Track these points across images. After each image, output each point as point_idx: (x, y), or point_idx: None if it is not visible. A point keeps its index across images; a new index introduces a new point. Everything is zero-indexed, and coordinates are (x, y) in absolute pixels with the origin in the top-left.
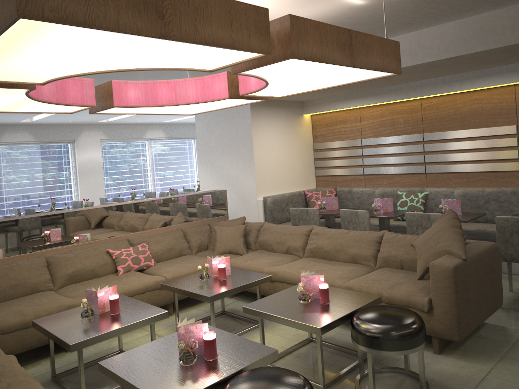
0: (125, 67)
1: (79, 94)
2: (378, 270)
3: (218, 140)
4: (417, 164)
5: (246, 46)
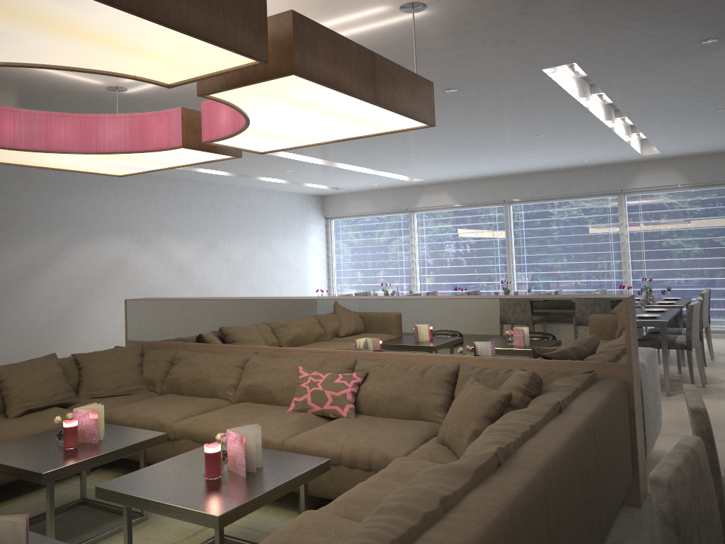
0: None
1: (165, 134)
2: None
3: None
4: None
5: None
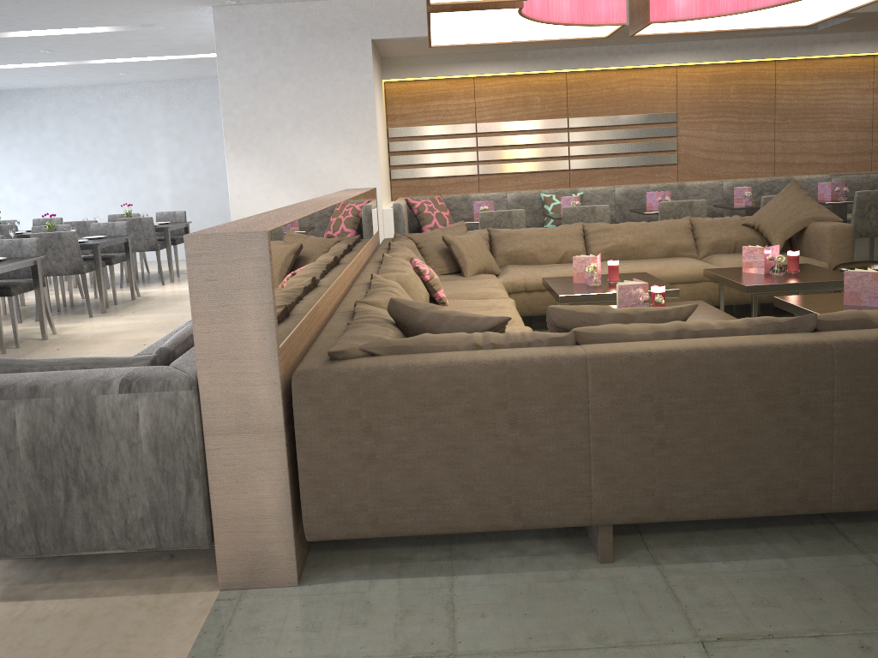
0: None
1: None
2: (715, 256)
3: (287, 108)
4: (558, 159)
5: None
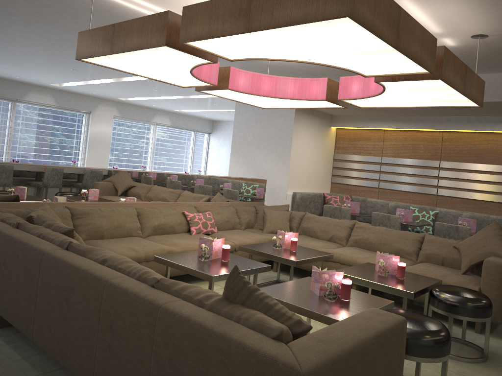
0: (317, 61)
1: (208, 73)
2: (421, 263)
3: (256, 135)
4: (430, 186)
5: (425, 64)
